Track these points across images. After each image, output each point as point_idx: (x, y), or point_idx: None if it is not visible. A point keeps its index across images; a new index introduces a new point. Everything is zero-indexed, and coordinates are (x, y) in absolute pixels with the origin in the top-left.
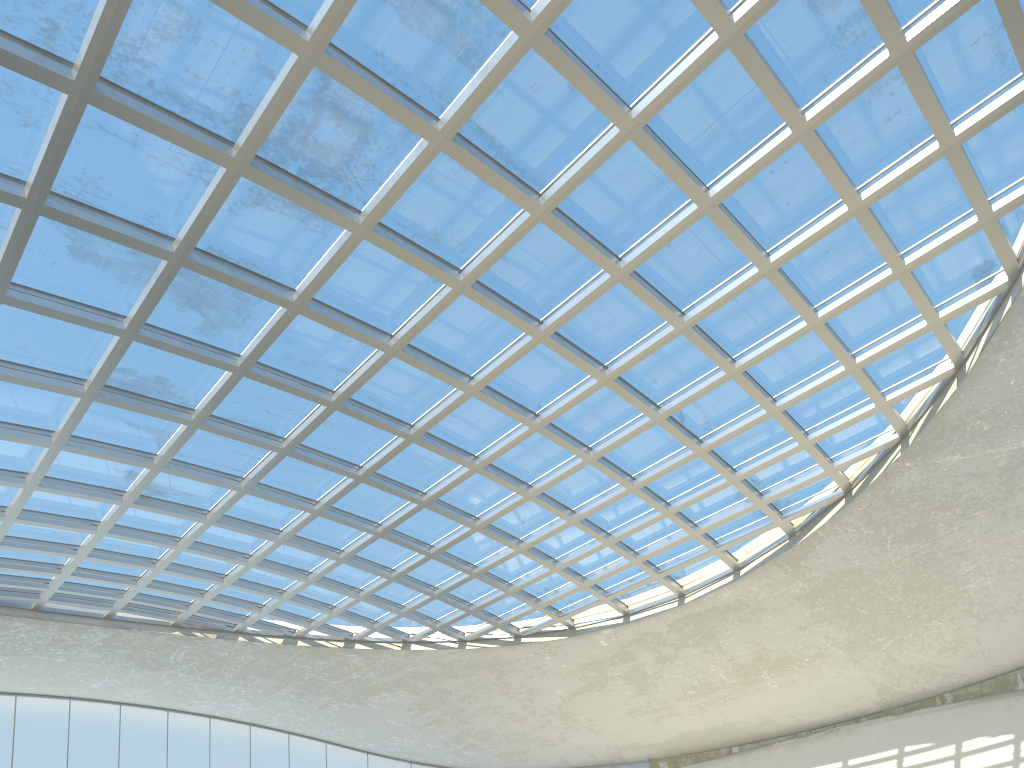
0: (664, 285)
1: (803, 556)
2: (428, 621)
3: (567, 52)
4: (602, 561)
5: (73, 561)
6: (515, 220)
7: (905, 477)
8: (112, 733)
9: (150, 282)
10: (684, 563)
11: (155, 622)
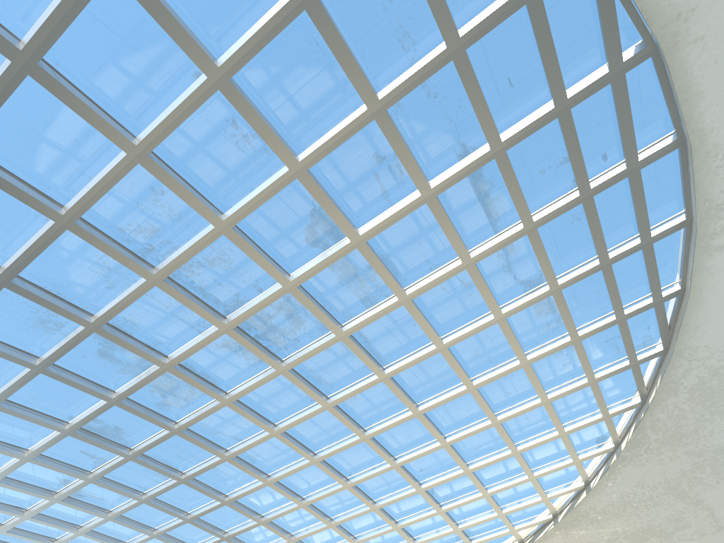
0: (438, 421)
1: None
2: None
3: (419, 310)
4: None
5: None
6: (366, 378)
7: (554, 539)
8: None
9: (142, 375)
10: None
11: None
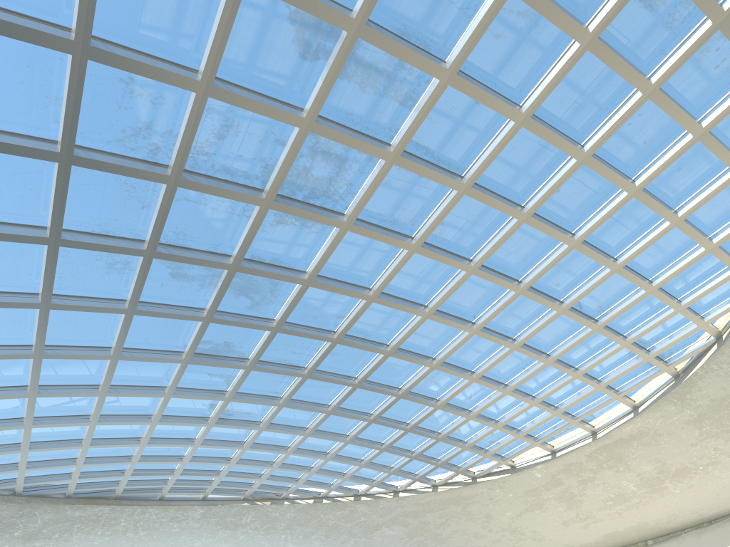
0: (557, 218)
1: (688, 391)
2: (409, 475)
3: (473, 81)
4: (531, 416)
5: (181, 466)
6: (447, 197)
7: None
8: None
9: (218, 285)
10: (593, 409)
11: (232, 498)
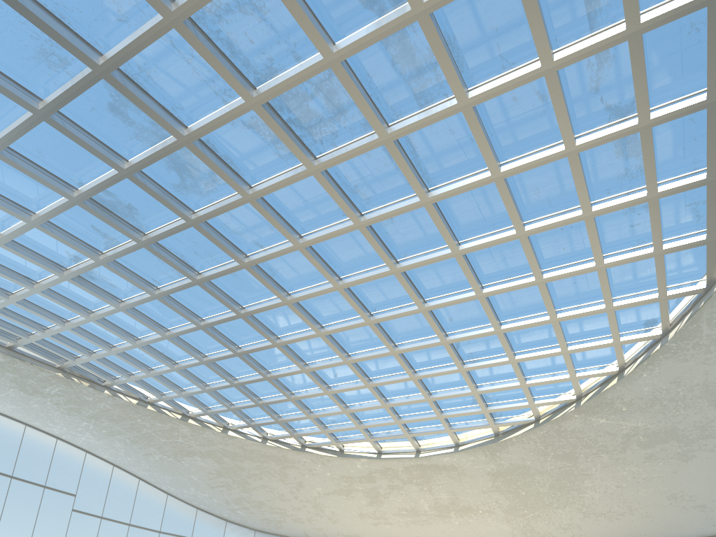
0: (478, 267)
1: (499, 450)
2: (246, 419)
3: (480, 122)
4: (376, 415)
5: (3, 302)
6: (407, 198)
7: (572, 422)
8: None
9: (157, 146)
10: (427, 432)
11: (45, 362)
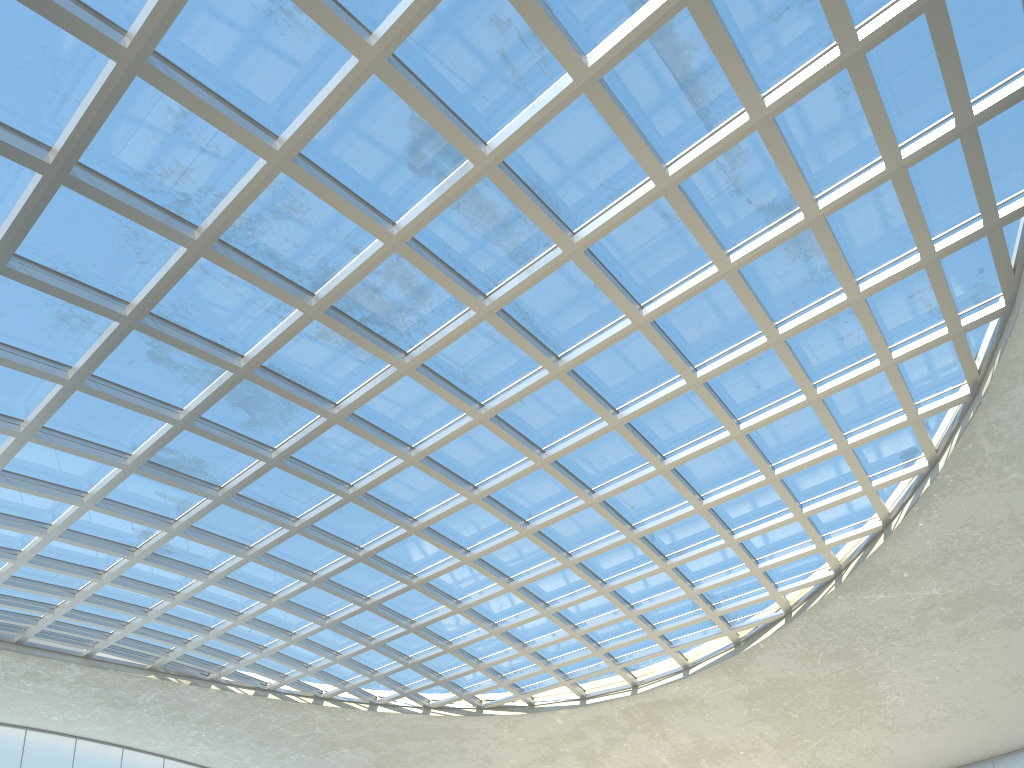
0: (651, 434)
1: (746, 663)
2: (397, 687)
3: (598, 265)
4: (567, 649)
5: (69, 603)
6: (534, 373)
7: (837, 607)
8: (65, 766)
9: (213, 386)
10: (640, 658)
11: (132, 664)
